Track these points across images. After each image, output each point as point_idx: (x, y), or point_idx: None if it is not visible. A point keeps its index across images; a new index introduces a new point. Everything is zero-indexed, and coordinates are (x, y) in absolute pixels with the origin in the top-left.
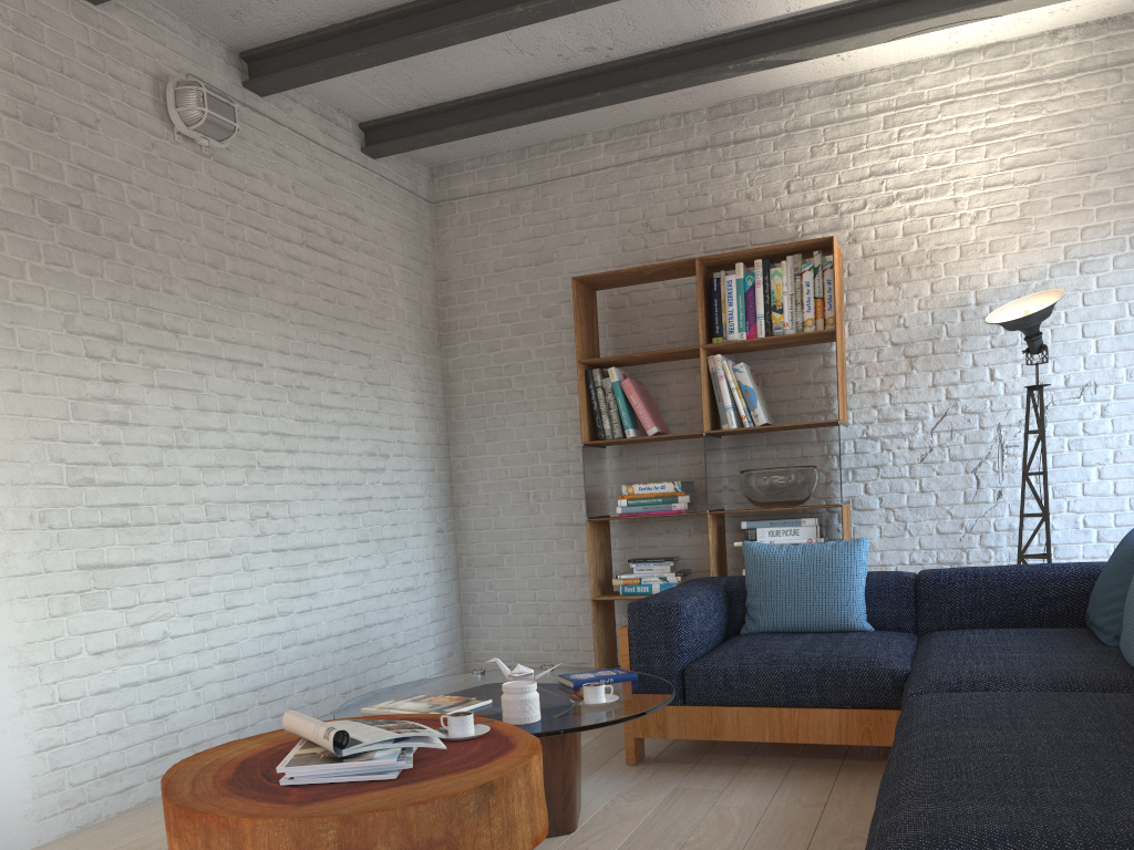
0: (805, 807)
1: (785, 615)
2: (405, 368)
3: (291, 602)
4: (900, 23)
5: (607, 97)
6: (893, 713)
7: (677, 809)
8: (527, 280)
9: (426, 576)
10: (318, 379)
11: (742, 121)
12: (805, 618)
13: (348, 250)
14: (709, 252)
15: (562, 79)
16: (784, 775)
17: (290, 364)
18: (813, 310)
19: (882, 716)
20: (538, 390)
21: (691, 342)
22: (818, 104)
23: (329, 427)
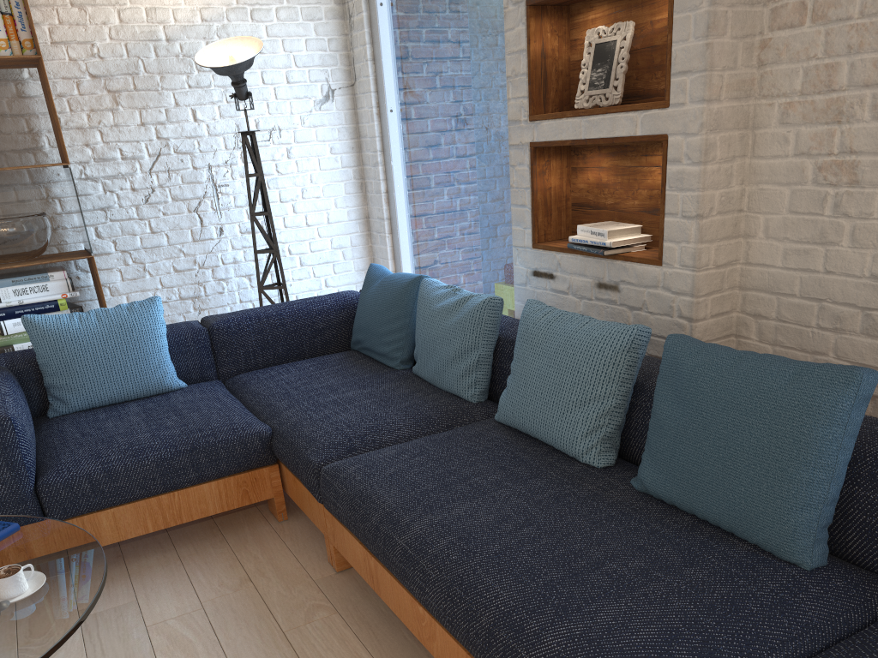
0: (237, 590)
1: (100, 390)
2: None
3: None
4: None
5: None
6: (265, 470)
7: (114, 648)
8: None
9: None
10: None
11: None
12: (122, 388)
13: None
14: None
15: None
16: (178, 557)
17: None
18: (4, 29)
19: (256, 476)
20: None
21: None
22: None
23: None
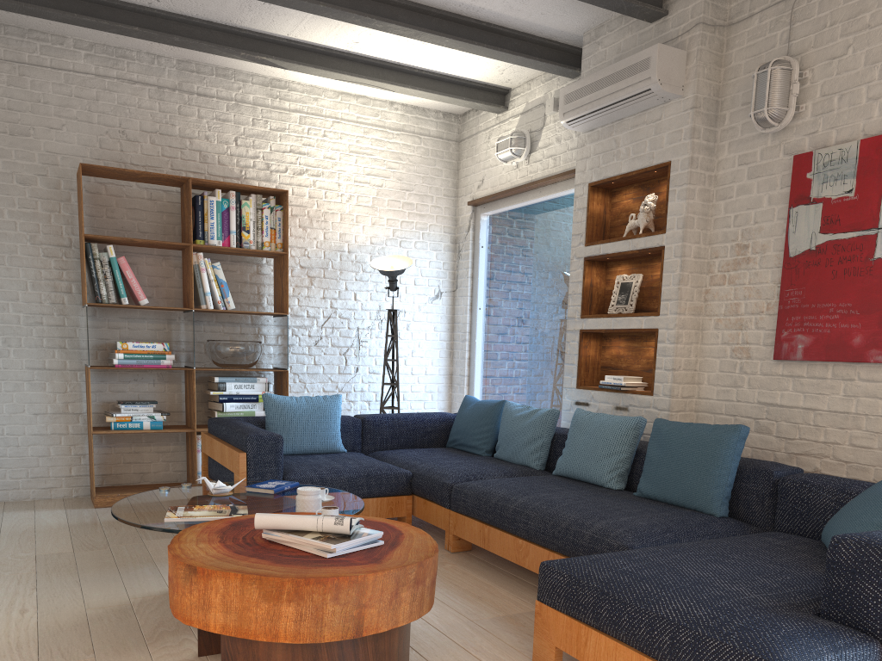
0: None
1: (300, 443)
2: None
3: None
4: (351, 74)
5: (141, 33)
6: (404, 497)
7: None
8: (1, 145)
9: None
10: None
11: (204, 80)
12: (312, 444)
13: None
14: (175, 170)
15: (102, 1)
16: None
17: None
18: (270, 236)
19: (399, 500)
20: (11, 247)
21: (159, 235)
22: (258, 90)
23: None
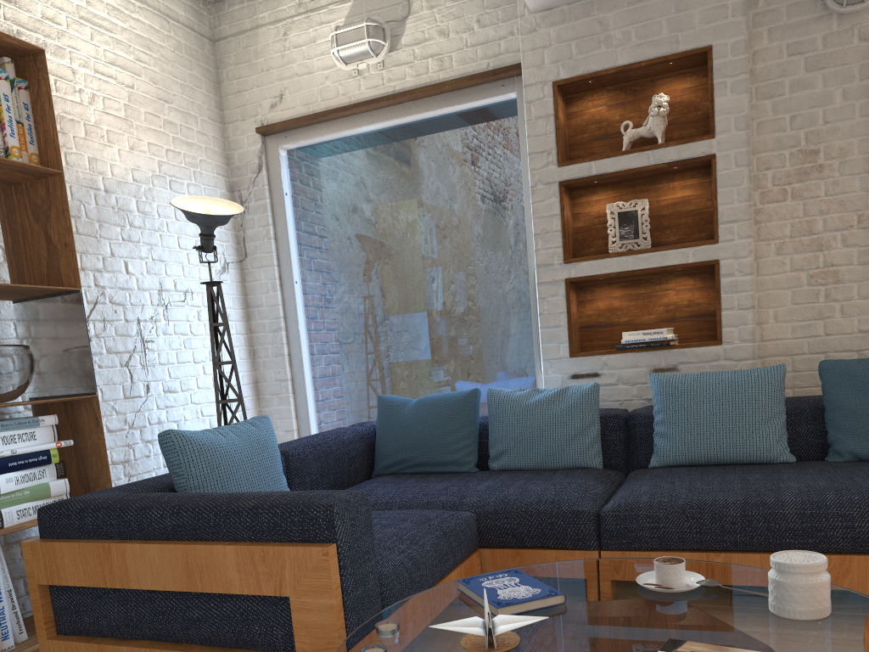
0: None
1: None
2: None
3: None
4: None
5: None
6: (474, 556)
7: None
8: None
9: None
10: None
11: None
12: None
13: None
14: None
15: None
16: None
17: None
18: (18, 137)
19: (471, 562)
20: None
21: None
22: None
23: None
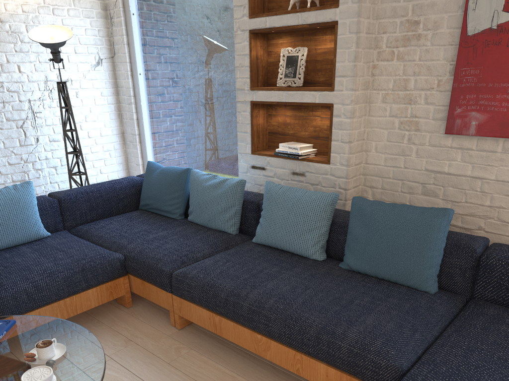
0: (126, 346)
1: (1, 239)
2: None
3: None
4: None
5: None
6: (121, 279)
7: None
8: None
9: None
10: None
11: None
12: (14, 237)
13: None
14: None
15: None
16: None
17: None
18: None
19: (116, 283)
20: None
21: None
22: None
23: None
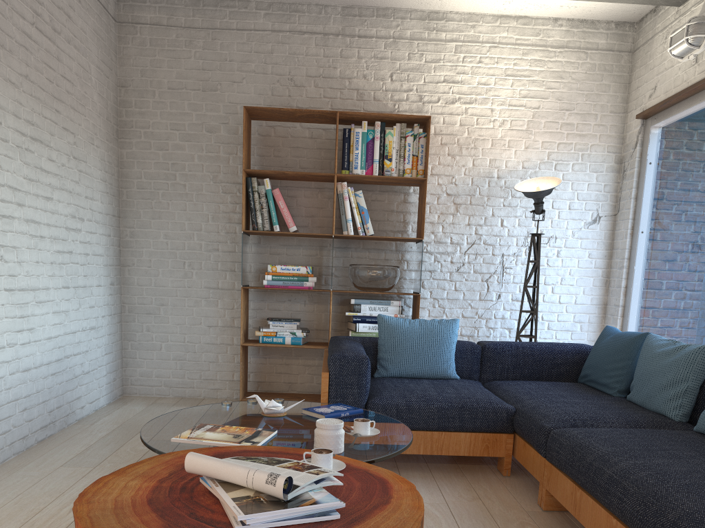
0: (470, 501)
1: (408, 366)
2: (96, 150)
3: (16, 335)
4: None
5: None
6: (504, 435)
7: None
8: (195, 101)
9: (103, 318)
10: (40, 145)
11: (365, 22)
12: (421, 369)
13: (63, 41)
14: (334, 109)
15: None
16: (432, 476)
17: (22, 128)
18: (411, 163)
19: (497, 438)
20: (198, 186)
21: (317, 170)
22: (416, 25)
23: (46, 189)
